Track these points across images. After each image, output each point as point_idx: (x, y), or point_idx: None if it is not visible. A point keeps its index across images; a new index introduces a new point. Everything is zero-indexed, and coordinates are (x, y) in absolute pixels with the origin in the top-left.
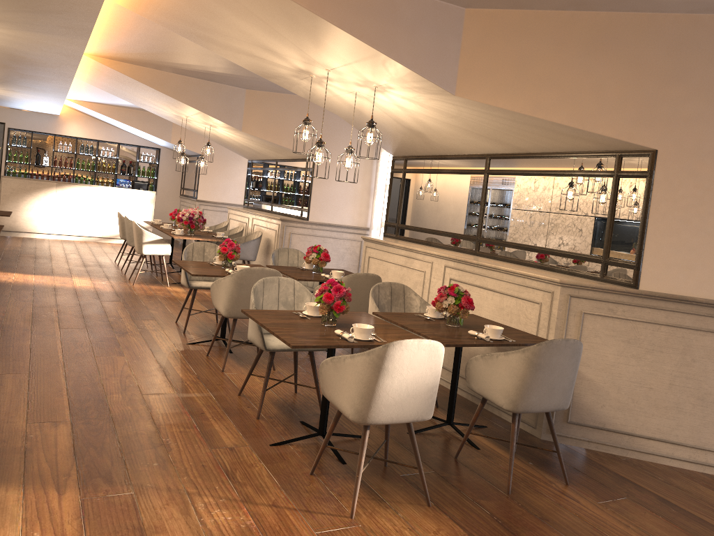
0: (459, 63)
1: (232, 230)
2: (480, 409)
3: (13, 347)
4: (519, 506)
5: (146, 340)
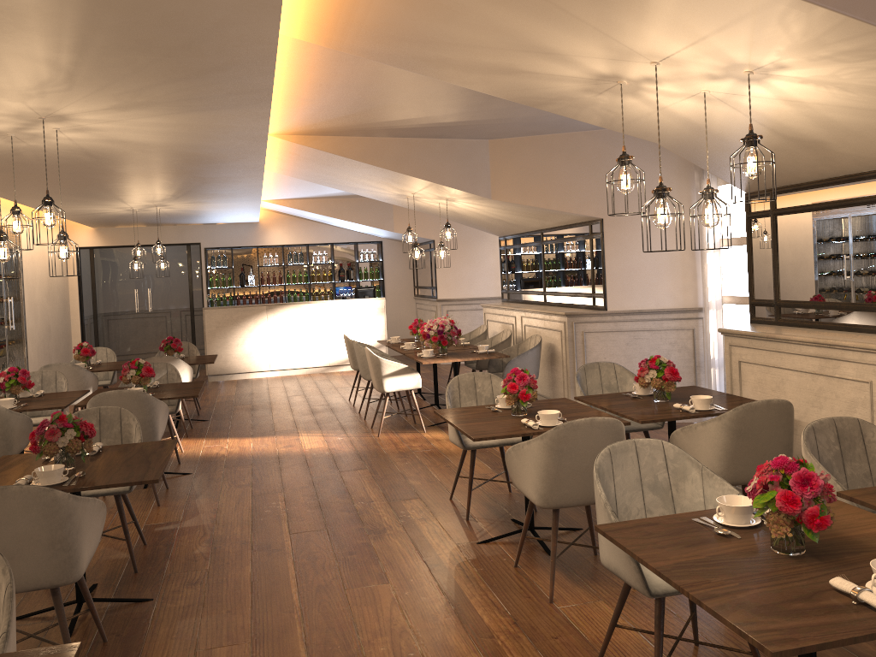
0: None
1: (495, 337)
2: None
3: (227, 582)
4: None
5: (414, 542)
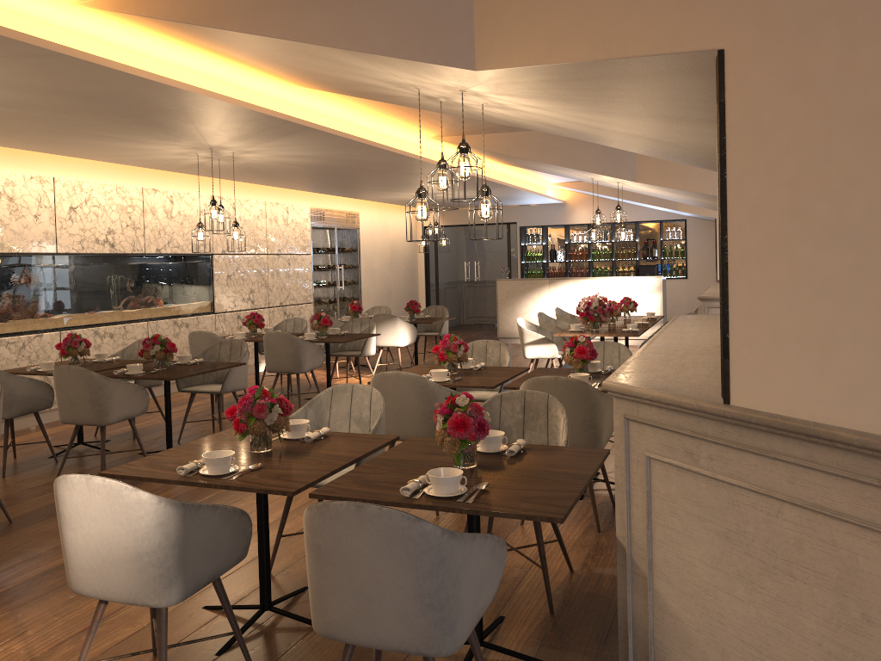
0: (475, 15)
1: None
2: None
3: None
4: None
5: None
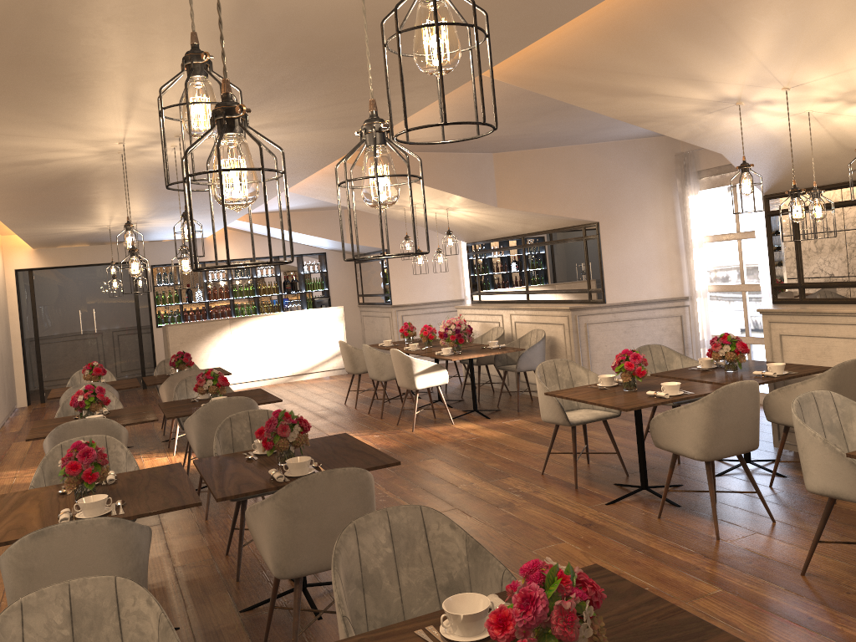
0: None
1: (485, 335)
2: None
3: None
4: None
5: (550, 510)
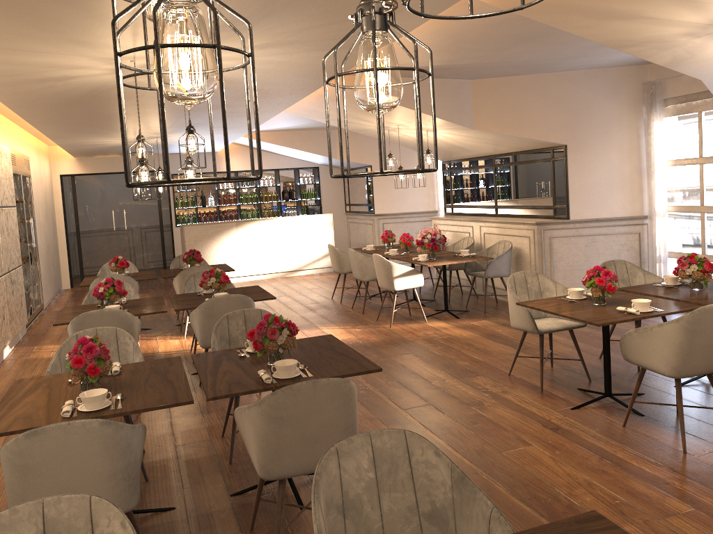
0: None
1: (456, 243)
2: None
3: None
4: None
5: (517, 411)
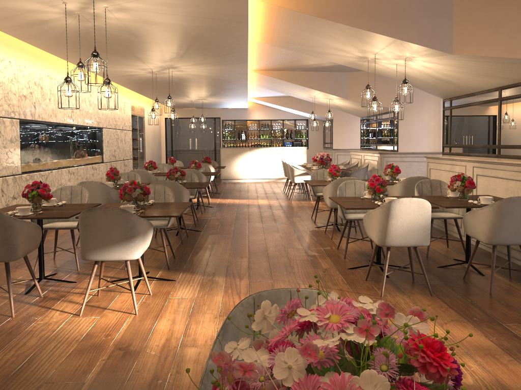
0: (452, 33)
1: (351, 164)
2: (475, 247)
3: (225, 229)
4: (494, 300)
5: (292, 226)
